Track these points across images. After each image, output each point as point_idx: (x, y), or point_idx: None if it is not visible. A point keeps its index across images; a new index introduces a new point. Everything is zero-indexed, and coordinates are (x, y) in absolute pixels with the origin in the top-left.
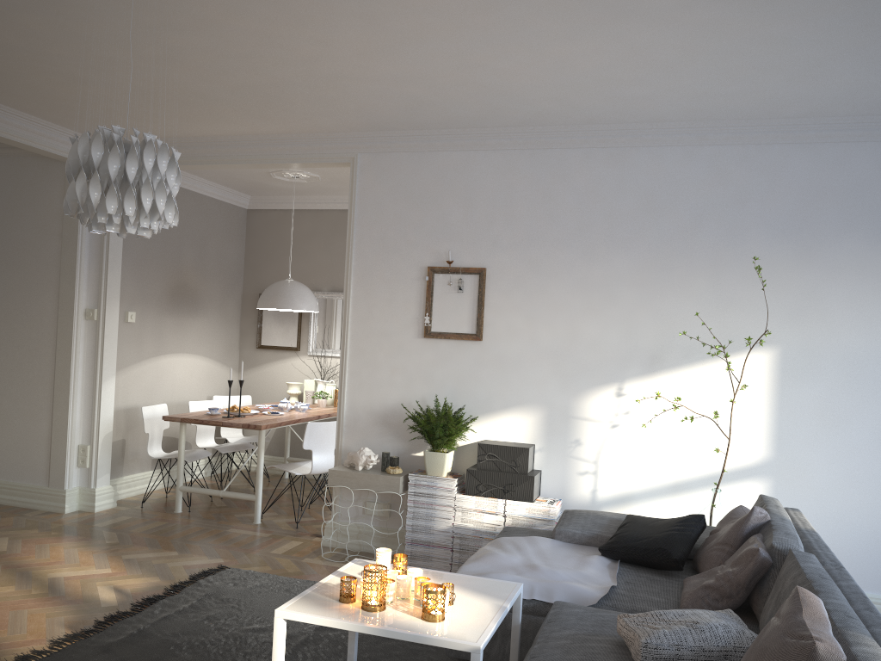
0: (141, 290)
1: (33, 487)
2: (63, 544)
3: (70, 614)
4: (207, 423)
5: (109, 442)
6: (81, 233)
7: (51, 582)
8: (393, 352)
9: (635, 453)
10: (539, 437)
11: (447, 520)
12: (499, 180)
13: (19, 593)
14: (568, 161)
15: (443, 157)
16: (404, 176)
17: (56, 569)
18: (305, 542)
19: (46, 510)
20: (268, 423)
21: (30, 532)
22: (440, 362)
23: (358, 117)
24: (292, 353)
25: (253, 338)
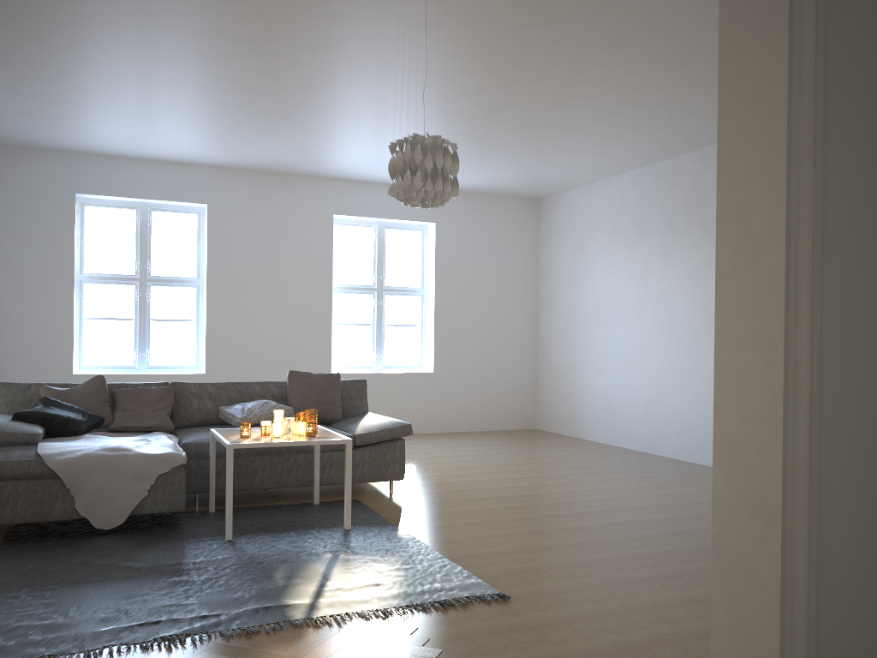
0: None
1: None
2: None
3: (270, 655)
4: None
5: None
6: None
7: None
8: None
9: None
10: None
11: None
12: None
13: None
14: None
15: None
16: None
17: None
18: None
19: None
20: None
21: None
22: None
23: None
24: None
25: None
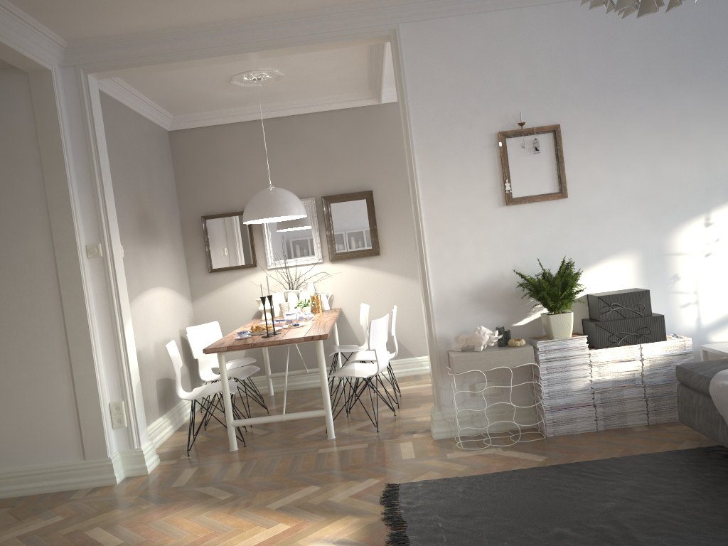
0: (119, 221)
1: (64, 465)
2: (177, 515)
3: None
4: (261, 345)
5: (140, 393)
6: (66, 156)
7: None
8: (475, 226)
9: None
10: (639, 280)
11: (584, 378)
12: (557, 34)
13: None
14: None
15: (494, 17)
16: (455, 41)
17: (223, 543)
18: (414, 441)
19: (89, 487)
20: (327, 331)
21: (114, 514)
22: (526, 227)
23: None
24: (249, 270)
25: (202, 264)
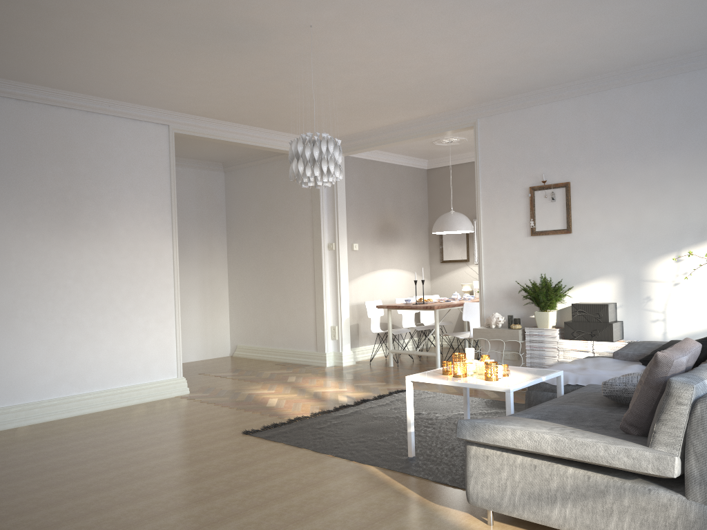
0: (360, 229)
1: (309, 352)
2: (323, 379)
3: (322, 404)
4: (402, 307)
5: (348, 324)
6: (321, 198)
7: (314, 393)
8: (511, 248)
9: (694, 303)
10: (619, 297)
11: (554, 357)
12: (574, 119)
13: (298, 397)
14: (623, 95)
15: (533, 110)
16: (509, 128)
17: (318, 388)
18: None
19: (316, 365)
20: (439, 305)
21: (307, 374)
22: (543, 252)
23: (470, 96)
24: (464, 263)
25: (437, 256)
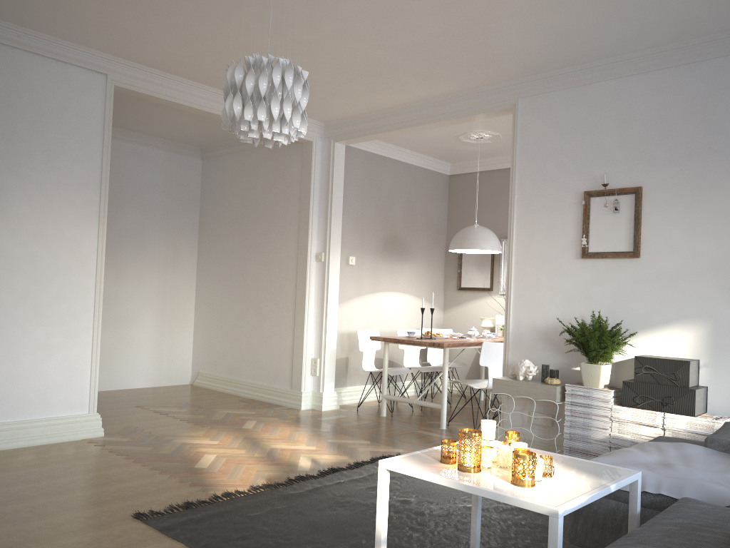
0: (360, 240)
1: (282, 389)
2: (290, 428)
3: (273, 471)
4: (402, 341)
5: (333, 357)
6: (312, 195)
7: (270, 450)
8: (553, 273)
9: None
10: (704, 352)
11: (604, 430)
12: (653, 100)
13: (246, 454)
14: (728, 68)
15: (597, 88)
16: (560, 111)
17: (277, 443)
18: None
19: (289, 407)
20: (451, 343)
21: (272, 419)
22: (597, 281)
23: (512, 62)
24: (486, 293)
25: (454, 282)
